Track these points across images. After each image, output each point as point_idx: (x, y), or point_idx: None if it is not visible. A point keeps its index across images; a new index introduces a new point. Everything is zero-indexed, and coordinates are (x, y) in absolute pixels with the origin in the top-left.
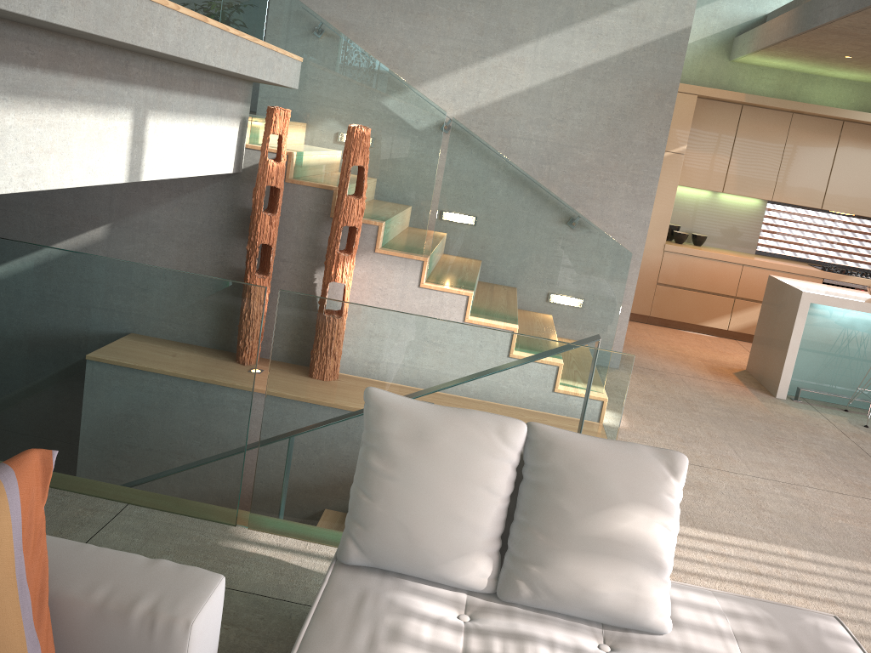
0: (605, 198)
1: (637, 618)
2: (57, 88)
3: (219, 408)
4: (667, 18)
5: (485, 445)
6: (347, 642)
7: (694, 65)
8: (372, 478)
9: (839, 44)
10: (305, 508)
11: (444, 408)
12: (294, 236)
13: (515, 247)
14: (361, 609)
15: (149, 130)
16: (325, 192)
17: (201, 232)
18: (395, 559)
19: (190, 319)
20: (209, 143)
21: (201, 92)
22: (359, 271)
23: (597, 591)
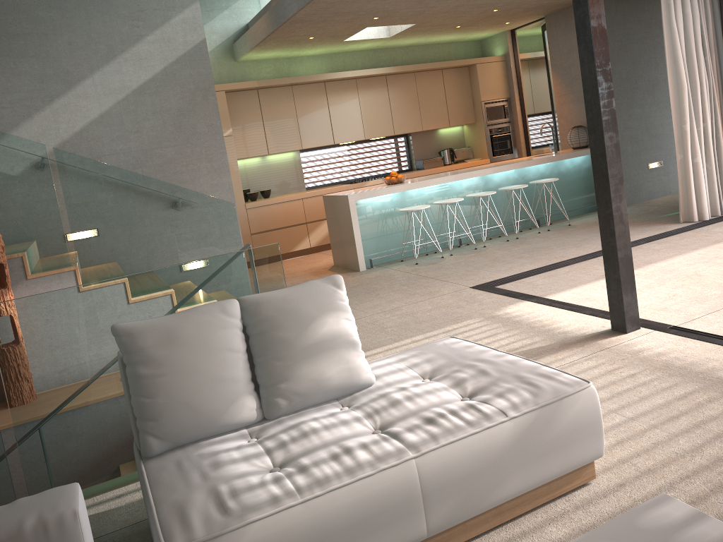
0: (194, 179)
1: (355, 381)
2: None
3: None
4: (186, 36)
5: (217, 323)
6: (187, 484)
7: (212, 70)
8: (147, 382)
9: (304, 30)
10: (80, 471)
11: (177, 313)
12: None
13: (146, 231)
14: (183, 467)
15: None
16: None
17: None
18: (187, 430)
19: None
20: None
21: None
22: None
23: (326, 377)
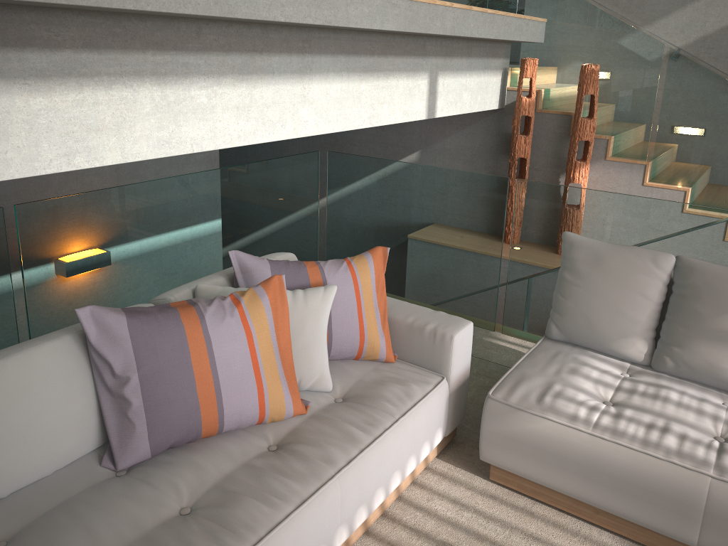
0: None
1: None
2: (385, 65)
3: (482, 255)
4: None
5: (641, 268)
6: (542, 369)
7: None
8: (565, 285)
9: None
10: (538, 322)
11: (614, 244)
12: (543, 151)
13: None
14: (555, 358)
15: (439, 84)
16: (565, 117)
17: (478, 152)
18: (580, 336)
19: (463, 199)
20: (480, 89)
21: (472, 55)
22: (593, 175)
23: (722, 367)
